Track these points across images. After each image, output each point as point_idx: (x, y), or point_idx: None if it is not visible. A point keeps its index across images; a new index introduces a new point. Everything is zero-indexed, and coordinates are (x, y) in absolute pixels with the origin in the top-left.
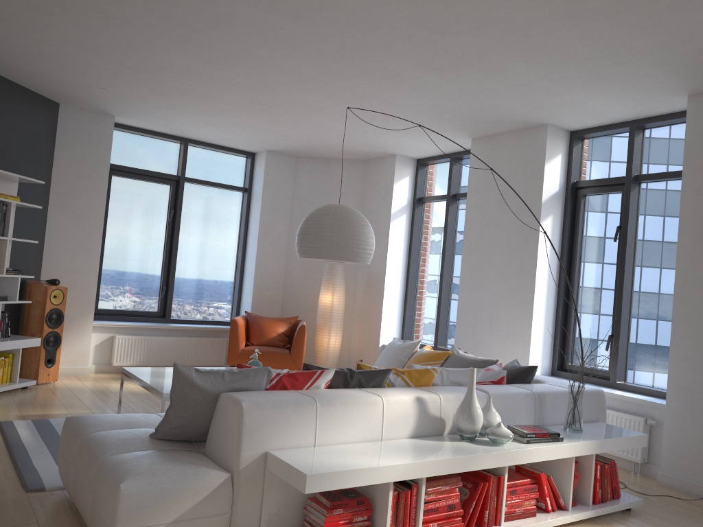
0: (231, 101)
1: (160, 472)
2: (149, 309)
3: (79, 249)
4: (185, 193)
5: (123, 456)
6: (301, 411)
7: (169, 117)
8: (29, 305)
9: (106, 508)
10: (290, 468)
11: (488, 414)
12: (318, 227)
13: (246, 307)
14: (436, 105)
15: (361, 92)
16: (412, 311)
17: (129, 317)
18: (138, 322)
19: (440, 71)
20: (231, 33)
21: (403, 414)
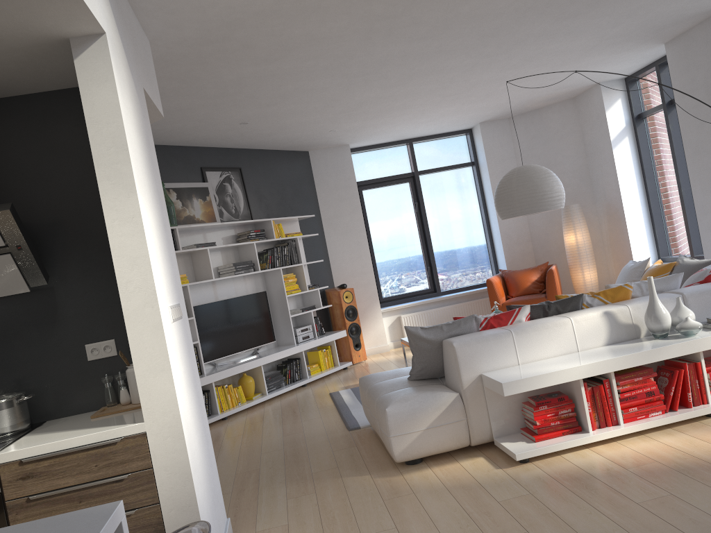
0: (425, 103)
1: (410, 398)
2: (422, 288)
3: (354, 256)
4: (422, 184)
5: (389, 393)
6: (500, 341)
7: (388, 130)
8: (331, 307)
9: (383, 425)
10: (493, 381)
11: (679, 312)
12: (506, 191)
13: (502, 265)
14: (602, 36)
15: (525, 55)
16: (662, 227)
17: (407, 298)
18: (415, 300)
19: (580, 15)
20: (395, 65)
21: (593, 328)
